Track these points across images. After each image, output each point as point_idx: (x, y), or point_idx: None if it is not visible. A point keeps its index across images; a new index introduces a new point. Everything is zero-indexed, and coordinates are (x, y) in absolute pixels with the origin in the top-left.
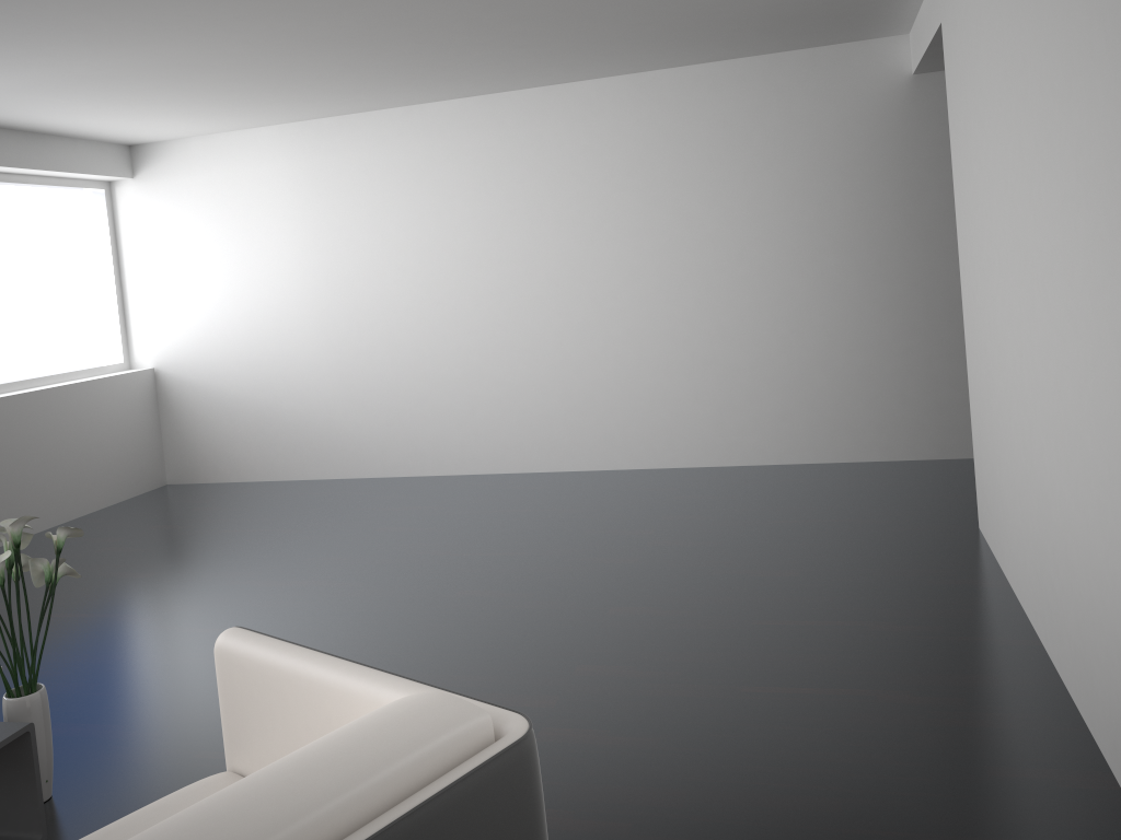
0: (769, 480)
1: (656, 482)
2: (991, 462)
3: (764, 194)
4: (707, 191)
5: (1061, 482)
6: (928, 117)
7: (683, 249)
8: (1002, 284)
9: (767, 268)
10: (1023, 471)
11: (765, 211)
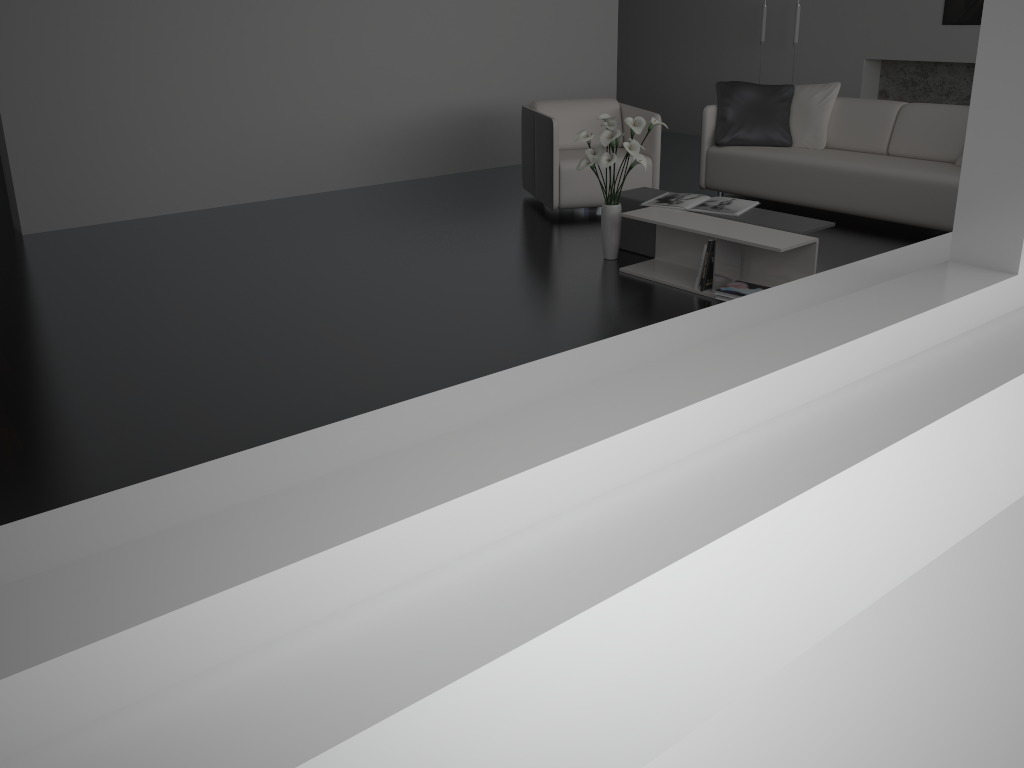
0: None
1: None
2: (97, 162)
3: None
4: None
5: (271, 114)
6: None
7: None
8: (166, 44)
9: None
10: (197, 134)
11: None
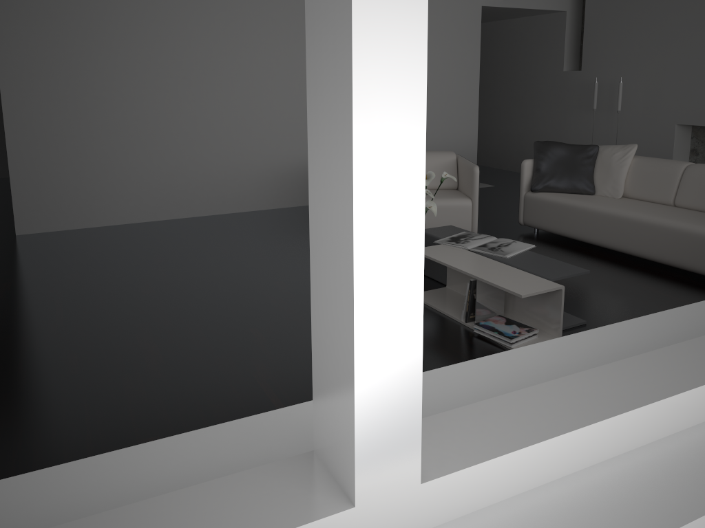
0: None
1: None
2: (72, 186)
3: None
4: None
5: (203, 155)
6: None
7: None
8: (127, 106)
9: None
10: (146, 169)
11: None
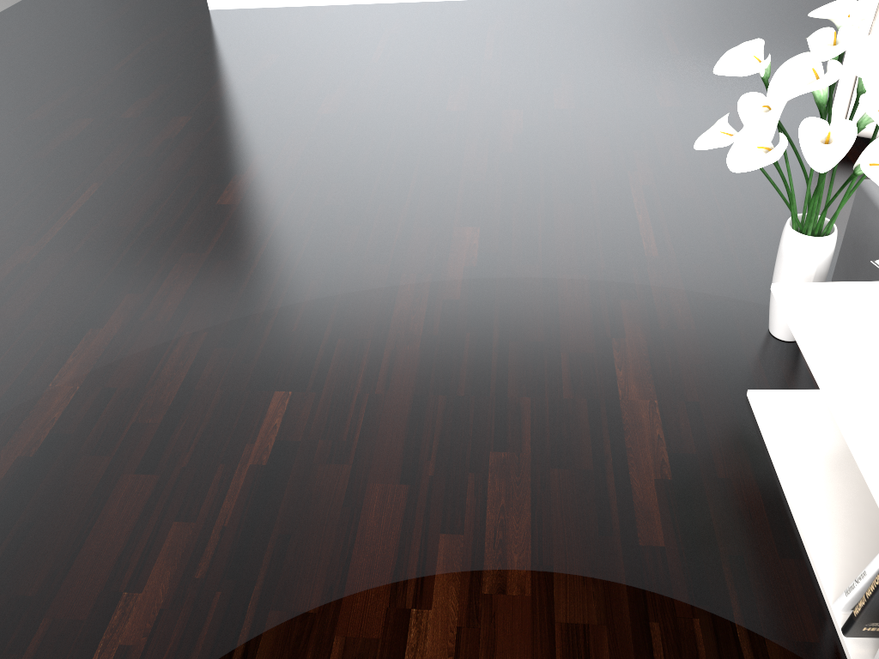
0: None
1: None
2: None
3: None
4: None
5: None
6: None
7: None
8: None
9: None
10: None
11: None
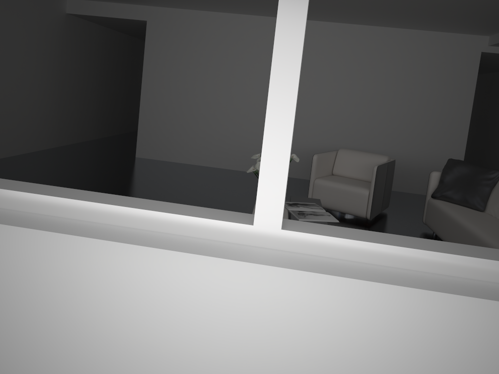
0: (46, 157)
1: (14, 164)
2: (166, 136)
3: (30, 42)
4: (15, 36)
5: (241, 132)
6: (67, 29)
7: (5, 59)
8: (202, 96)
9: (28, 73)
10: (206, 134)
11: (30, 50)
